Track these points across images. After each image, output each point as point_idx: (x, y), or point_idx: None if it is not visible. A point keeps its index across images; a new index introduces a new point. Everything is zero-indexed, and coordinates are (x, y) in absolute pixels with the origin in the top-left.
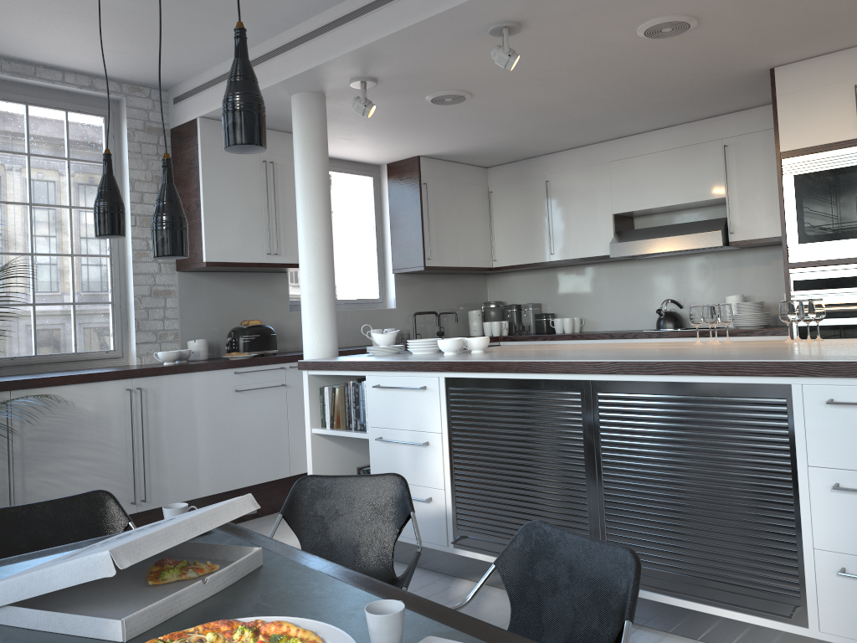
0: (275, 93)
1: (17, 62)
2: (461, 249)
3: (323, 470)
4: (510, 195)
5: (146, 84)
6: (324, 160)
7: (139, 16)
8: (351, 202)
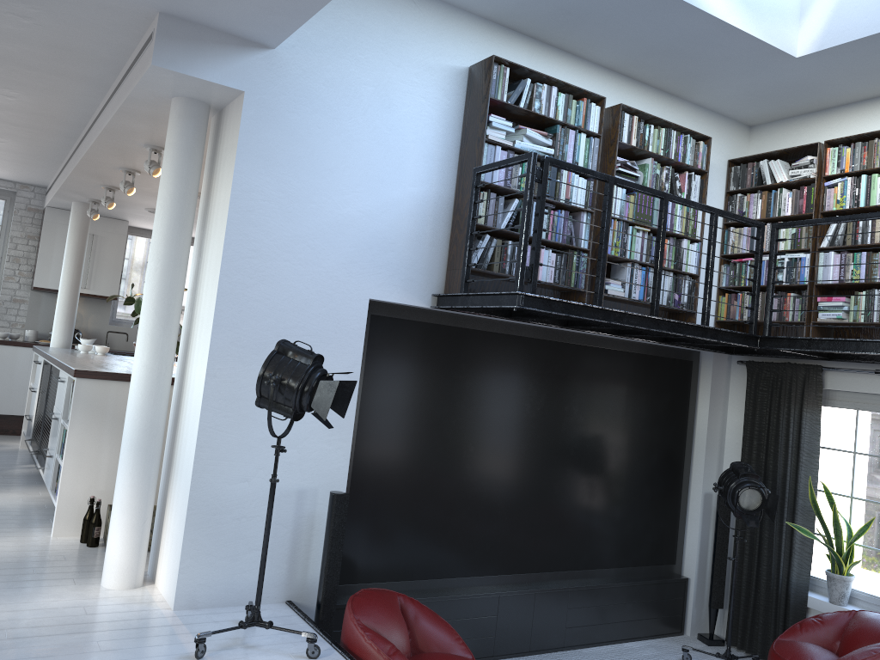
0: (62, 200)
1: None
2: None
3: None
4: None
5: (31, 184)
6: (80, 239)
7: None
8: None
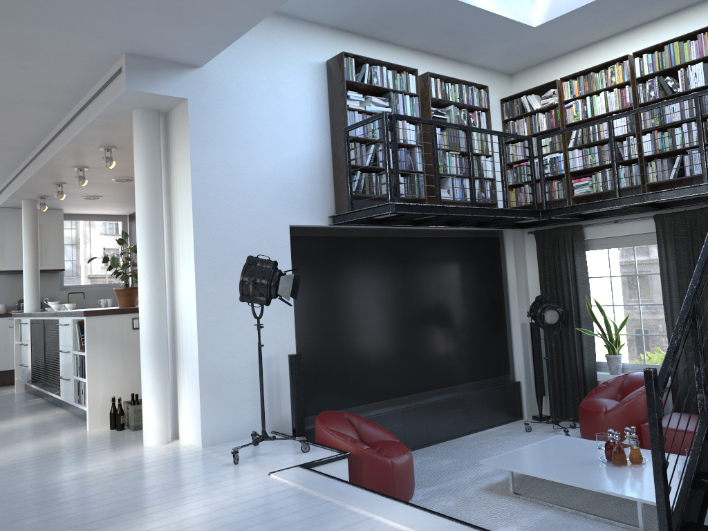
0: (13, 200)
1: None
2: None
3: (21, 359)
4: None
5: None
6: (33, 228)
7: None
8: (107, 235)
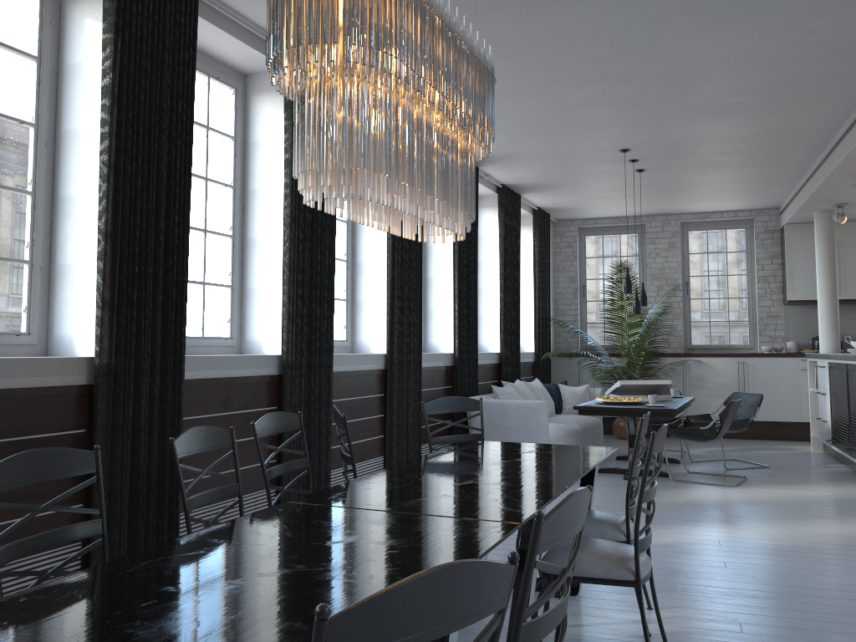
0: (803, 213)
1: (700, 213)
2: None
3: (817, 411)
4: None
5: (764, 208)
6: (828, 246)
7: (726, 195)
8: None
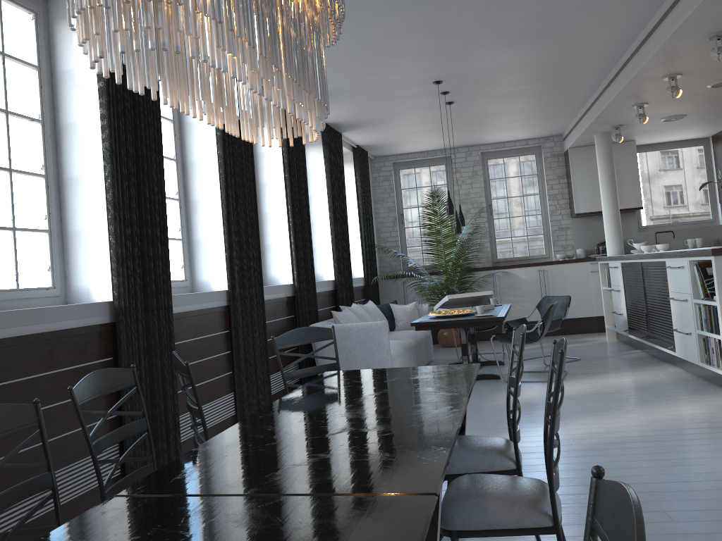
0: (585, 137)
1: (497, 143)
2: None
3: (610, 306)
4: None
5: (549, 136)
6: (608, 163)
7: (520, 125)
8: (686, 164)
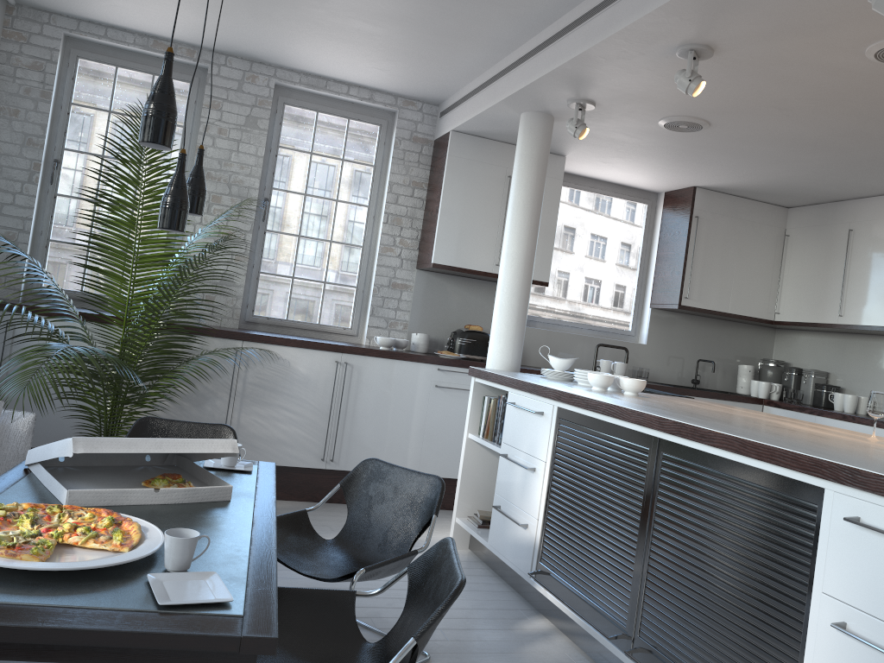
0: (504, 111)
1: (313, 76)
2: (733, 294)
3: (473, 476)
4: (807, 241)
5: (418, 98)
6: (538, 179)
7: (384, 38)
8: (617, 227)
